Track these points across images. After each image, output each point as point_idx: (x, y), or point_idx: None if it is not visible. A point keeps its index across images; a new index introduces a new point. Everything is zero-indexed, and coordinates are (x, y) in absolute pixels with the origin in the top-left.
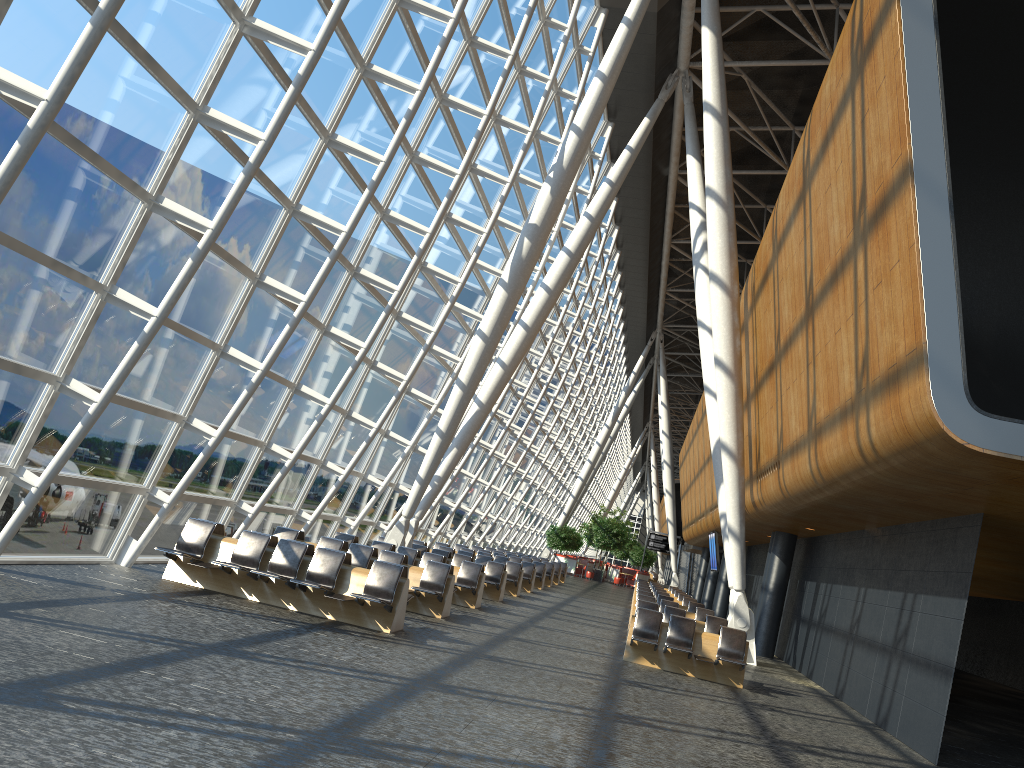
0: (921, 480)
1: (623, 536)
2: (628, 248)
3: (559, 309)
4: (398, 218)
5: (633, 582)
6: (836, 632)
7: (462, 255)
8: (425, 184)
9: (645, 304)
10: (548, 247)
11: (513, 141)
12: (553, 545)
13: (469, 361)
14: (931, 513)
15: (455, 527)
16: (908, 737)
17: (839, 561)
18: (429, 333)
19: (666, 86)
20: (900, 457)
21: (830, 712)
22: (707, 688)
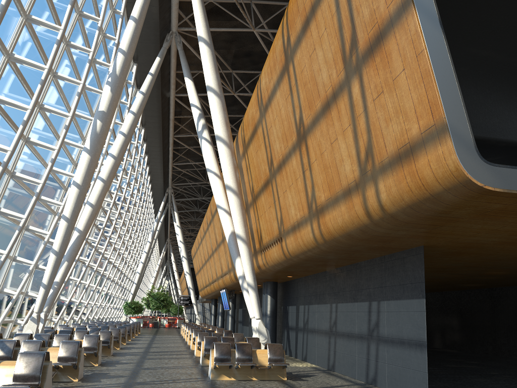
0: (410, 226)
1: (167, 300)
2: (150, 140)
3: (117, 175)
4: (3, 99)
5: (176, 324)
6: (319, 332)
7: (54, 136)
8: (21, 80)
9: (162, 173)
10: (109, 133)
11: (79, 63)
12: (128, 312)
13: (69, 202)
14: (385, 252)
15: (69, 313)
16: None
17: (311, 291)
18: (38, 184)
19: (166, 40)
20: (408, 210)
21: (340, 382)
22: (272, 386)
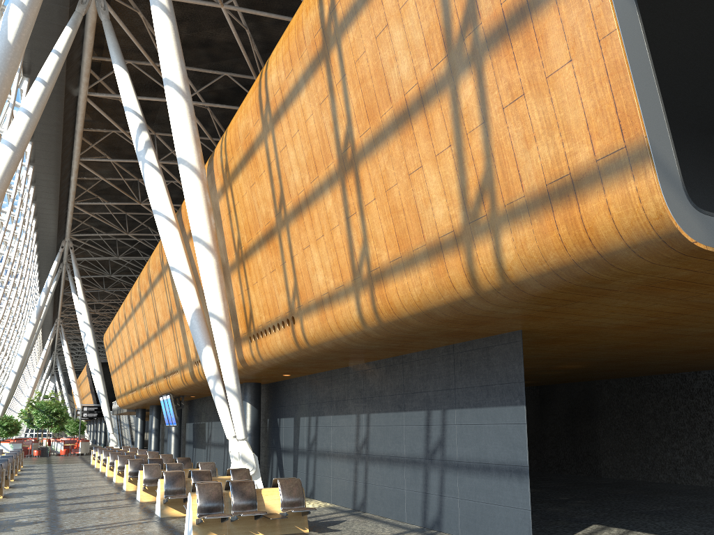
0: (534, 301)
1: (62, 413)
2: (41, 163)
3: None
4: None
5: (78, 450)
6: (337, 455)
7: None
8: None
9: (57, 215)
10: None
11: None
12: None
13: None
14: (460, 339)
15: None
16: (479, 534)
17: (321, 396)
18: None
19: (82, 2)
20: (549, 277)
21: (387, 529)
22: None
